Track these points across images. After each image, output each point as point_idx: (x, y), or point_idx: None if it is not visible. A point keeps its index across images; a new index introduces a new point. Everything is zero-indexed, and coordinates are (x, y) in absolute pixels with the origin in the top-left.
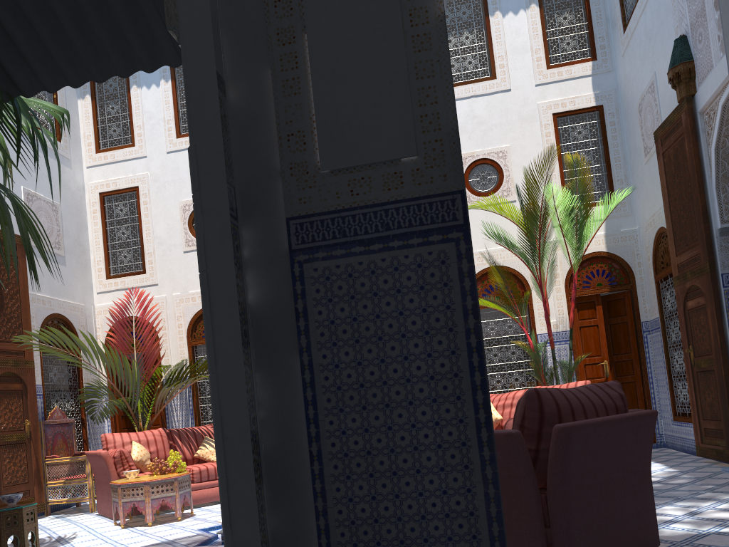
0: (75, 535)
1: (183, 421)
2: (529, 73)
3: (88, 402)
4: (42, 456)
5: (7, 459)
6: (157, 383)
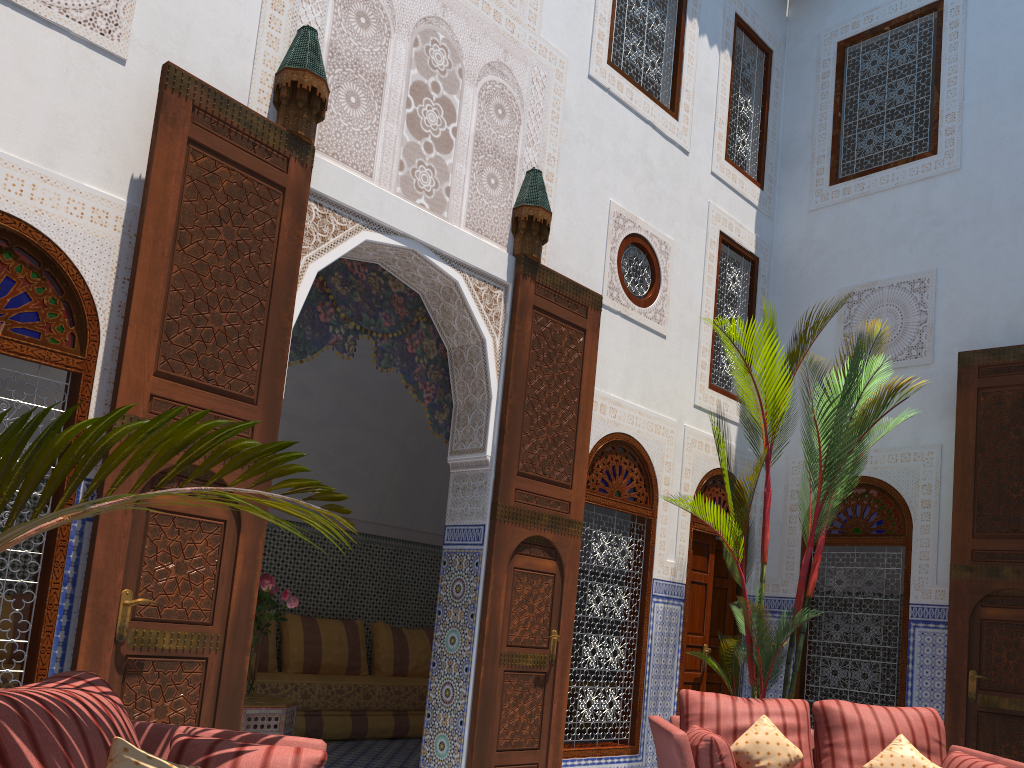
0: None
1: None
2: (708, 148)
3: None
4: None
5: None
6: None
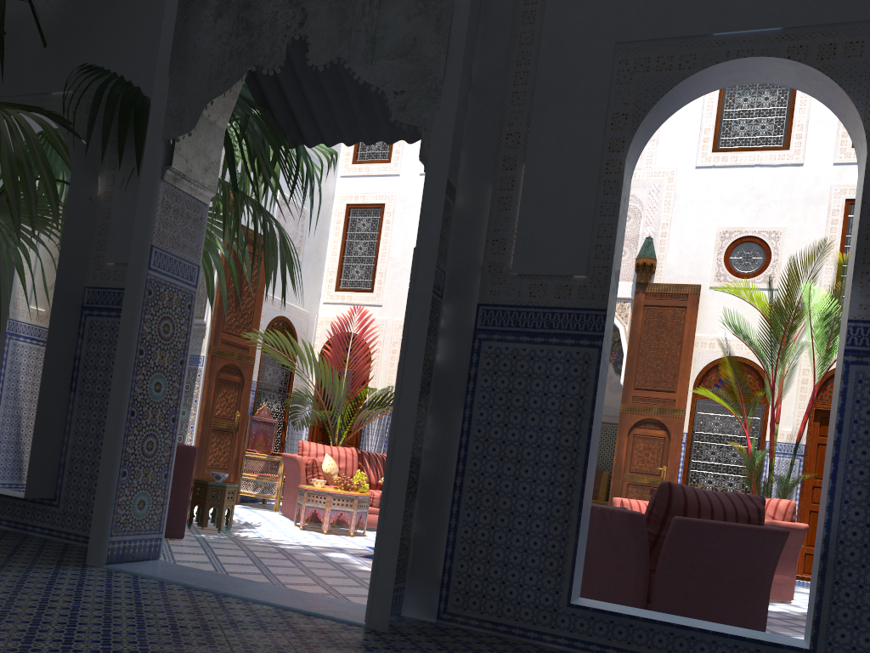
0: (260, 524)
1: (376, 446)
2: (829, 149)
3: (293, 408)
4: (243, 448)
5: (214, 443)
6: (360, 403)
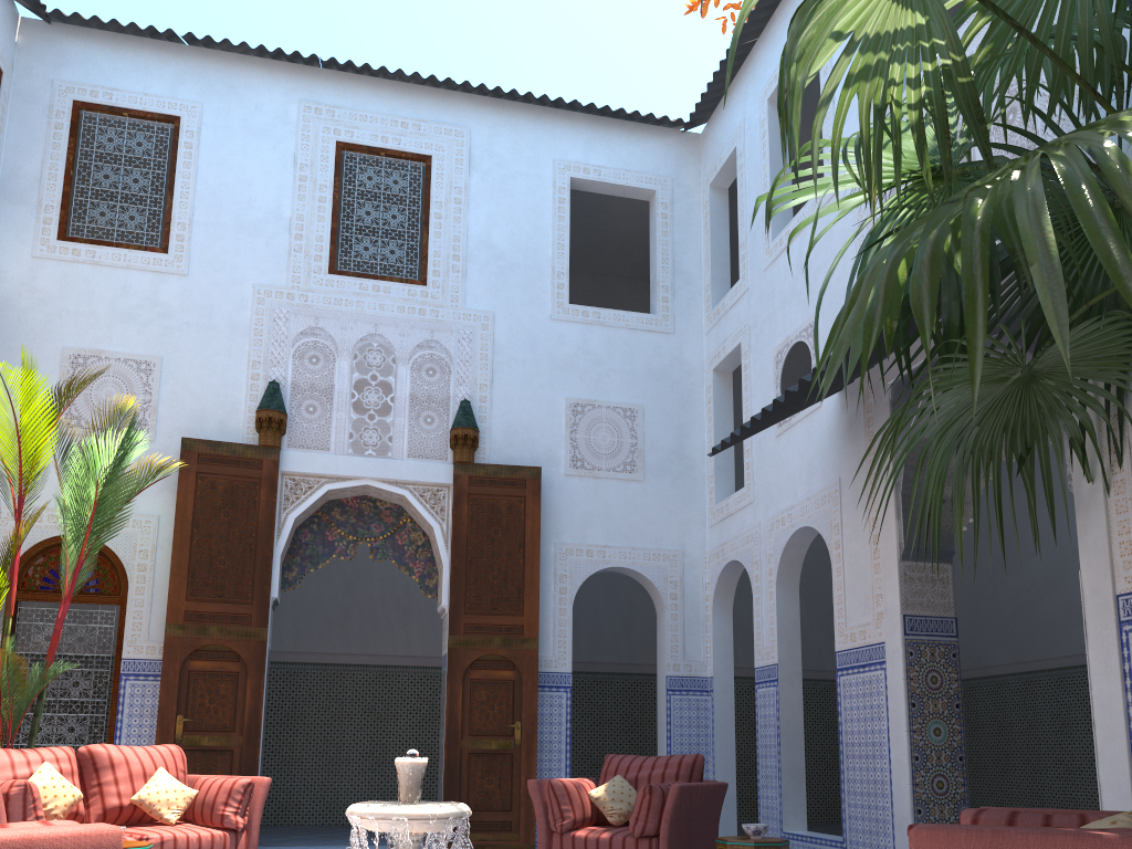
0: None
1: None
2: None
3: None
4: None
5: None
6: None
